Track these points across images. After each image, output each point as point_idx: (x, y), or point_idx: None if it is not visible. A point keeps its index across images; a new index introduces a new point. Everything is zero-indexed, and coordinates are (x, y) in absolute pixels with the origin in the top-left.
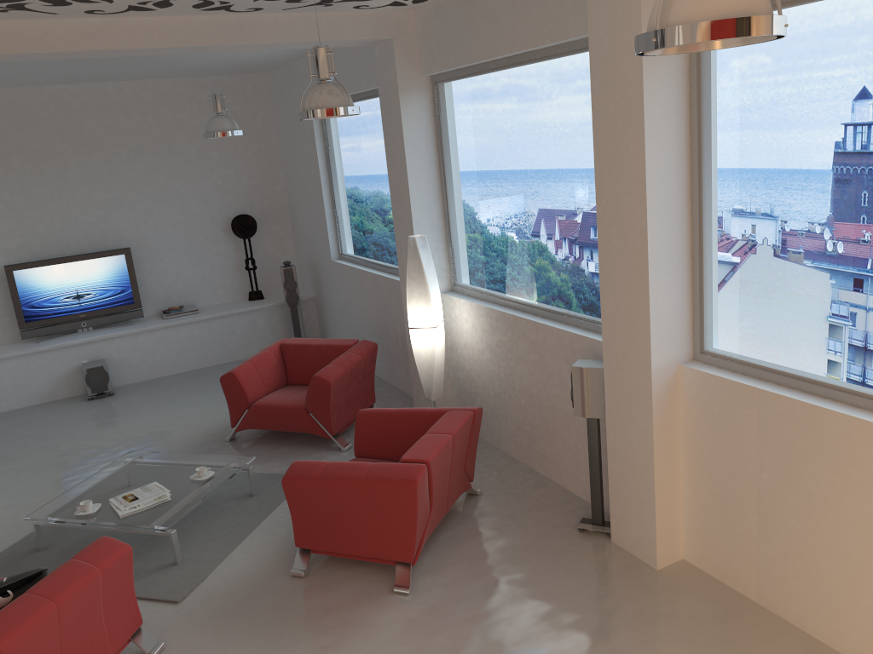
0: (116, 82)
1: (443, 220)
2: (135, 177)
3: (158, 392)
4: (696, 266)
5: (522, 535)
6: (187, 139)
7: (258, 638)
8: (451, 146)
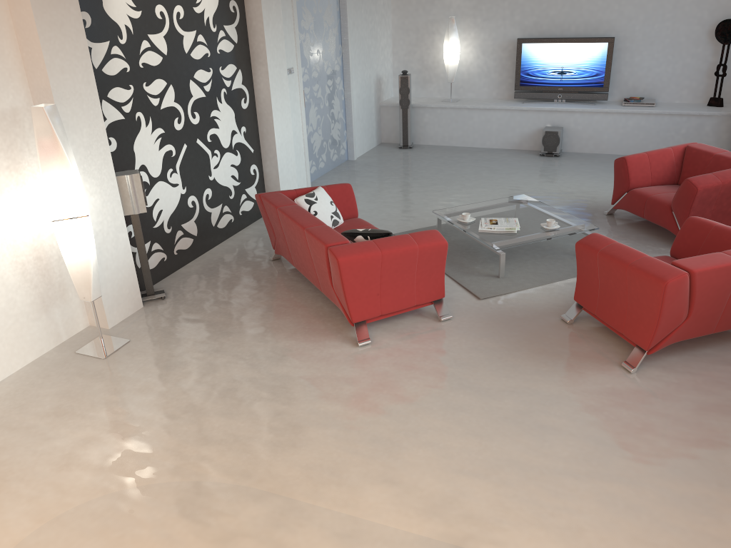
0: None
1: None
2: None
3: (590, 164)
4: None
5: None
6: None
7: (504, 343)
8: None
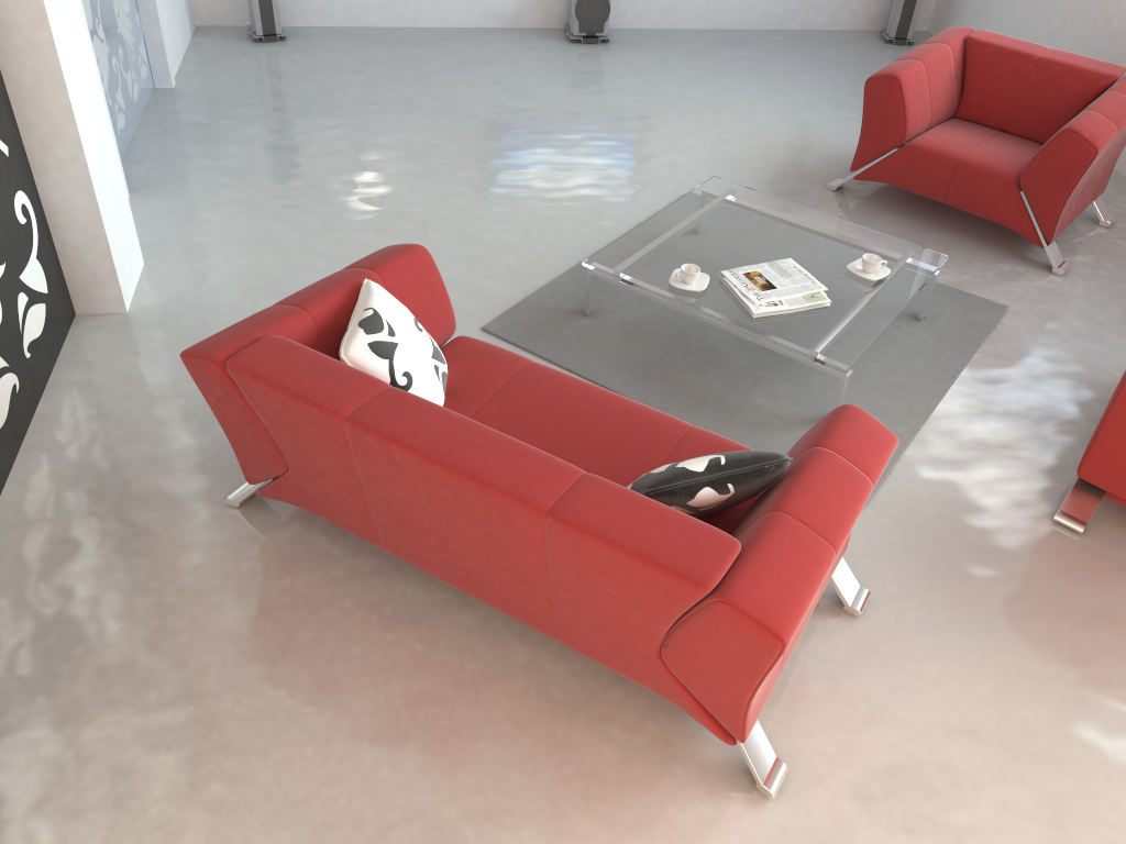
0: None
1: None
2: None
3: (679, 57)
4: None
5: None
6: None
7: (1039, 643)
8: None
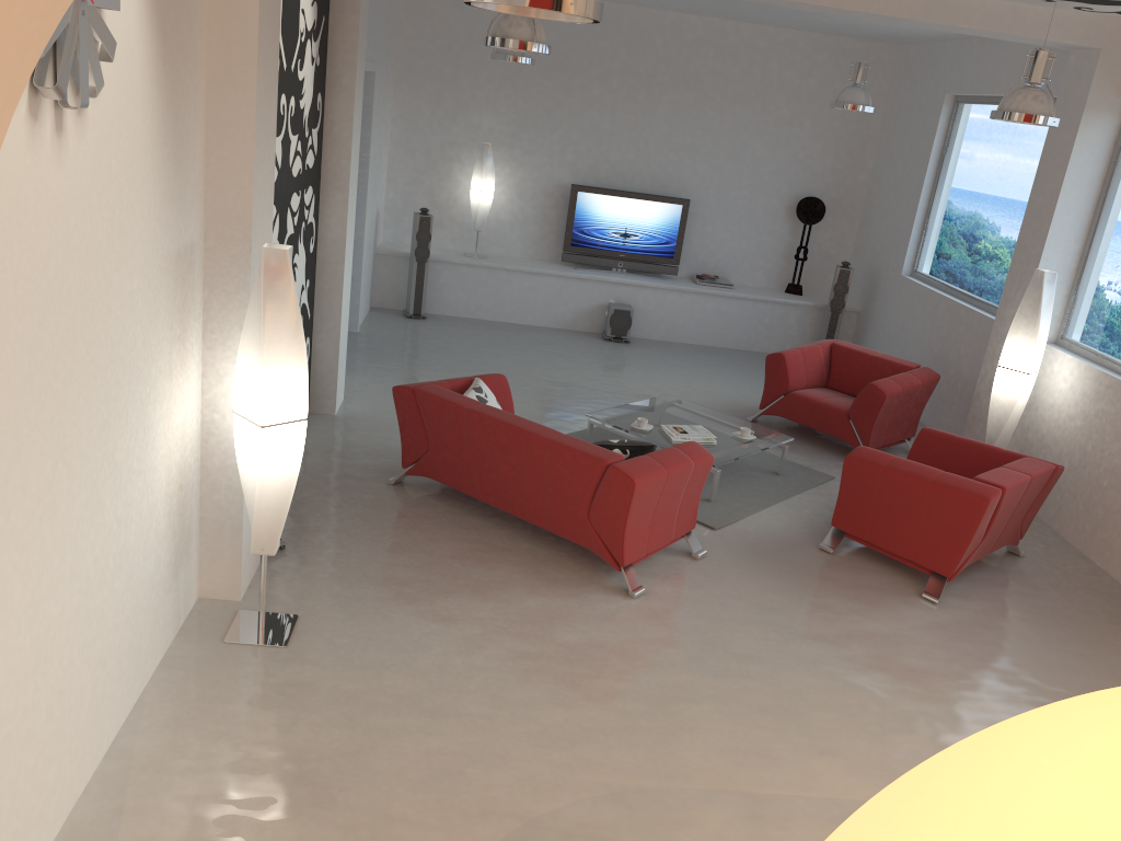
0: (737, 22)
1: (1077, 263)
2: (719, 128)
3: (673, 355)
4: None
5: (1064, 604)
6: (786, 100)
7: (789, 580)
8: None
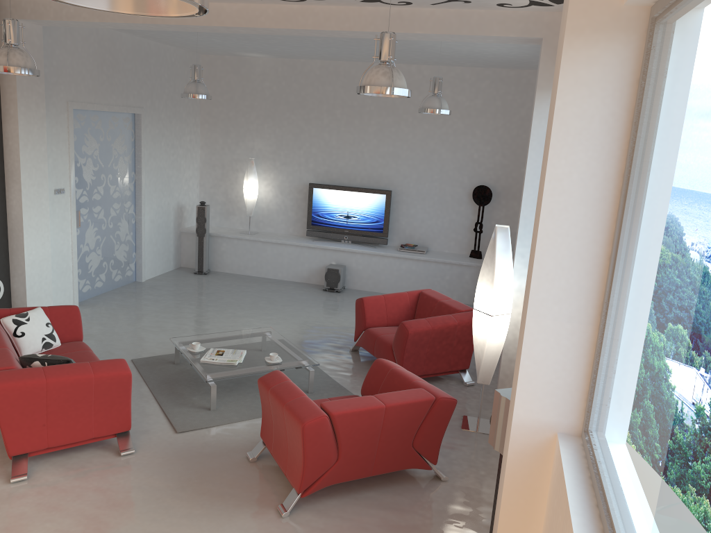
0: (419, 65)
1: None
2: (413, 139)
3: None
4: (600, 325)
5: (422, 532)
6: (460, 116)
7: (174, 481)
8: None
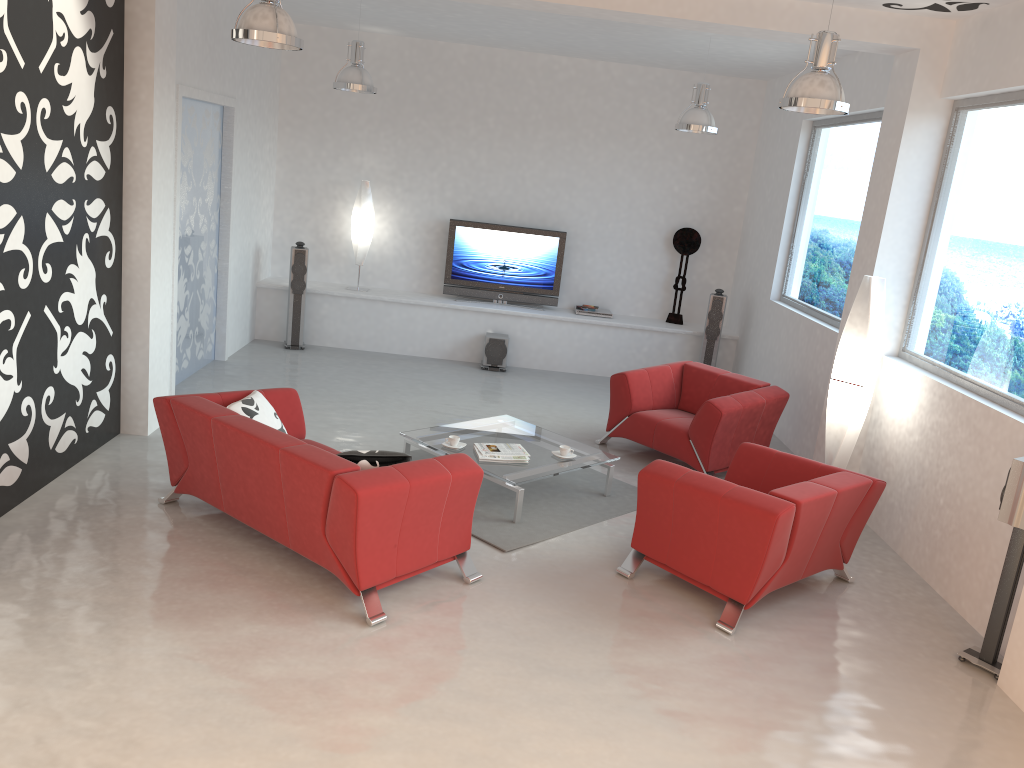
0: (607, 62)
1: (914, 271)
2: (594, 163)
3: (547, 382)
4: None
5: (884, 636)
6: (658, 135)
7: (566, 607)
8: (952, 186)
